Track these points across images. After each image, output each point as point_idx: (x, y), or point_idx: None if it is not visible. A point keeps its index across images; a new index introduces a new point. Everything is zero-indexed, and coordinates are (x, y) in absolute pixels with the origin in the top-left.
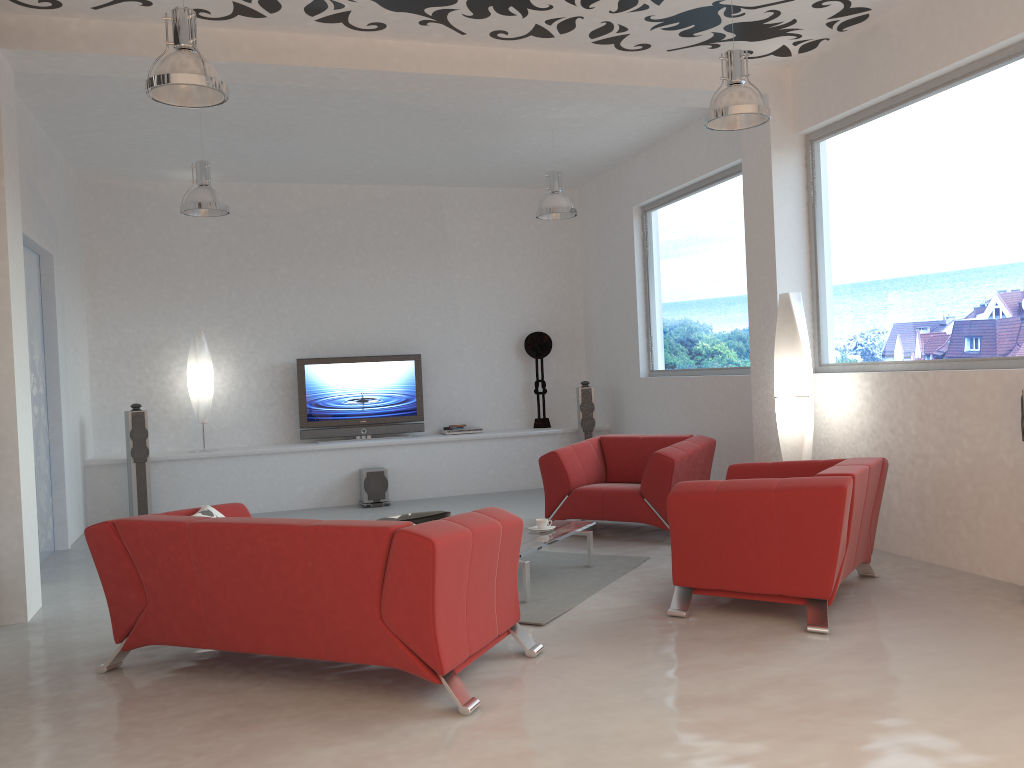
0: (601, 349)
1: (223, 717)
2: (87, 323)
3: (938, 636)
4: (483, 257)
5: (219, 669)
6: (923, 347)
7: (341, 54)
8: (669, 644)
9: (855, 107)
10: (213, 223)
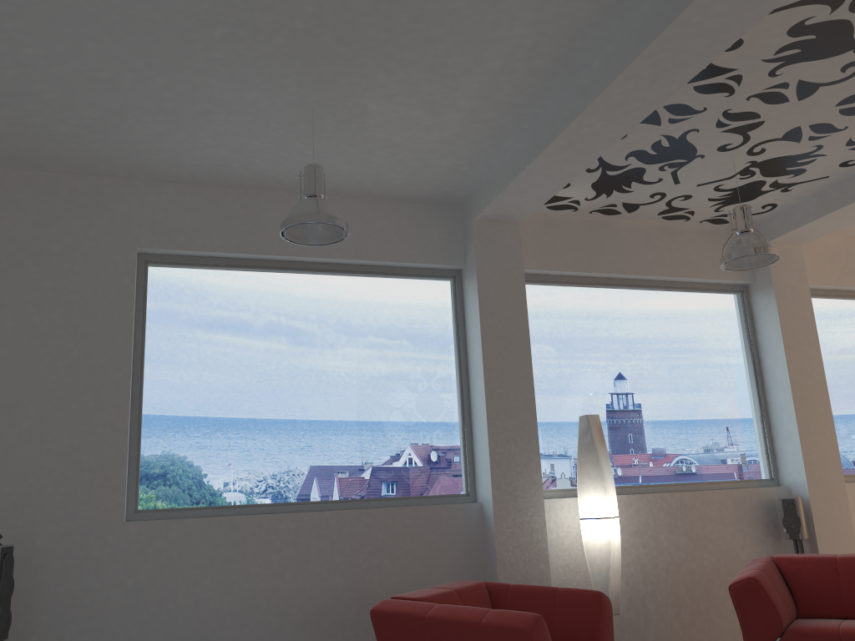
0: None
1: None
2: None
3: None
4: None
5: None
6: (644, 474)
7: None
8: None
9: (587, 272)
10: None
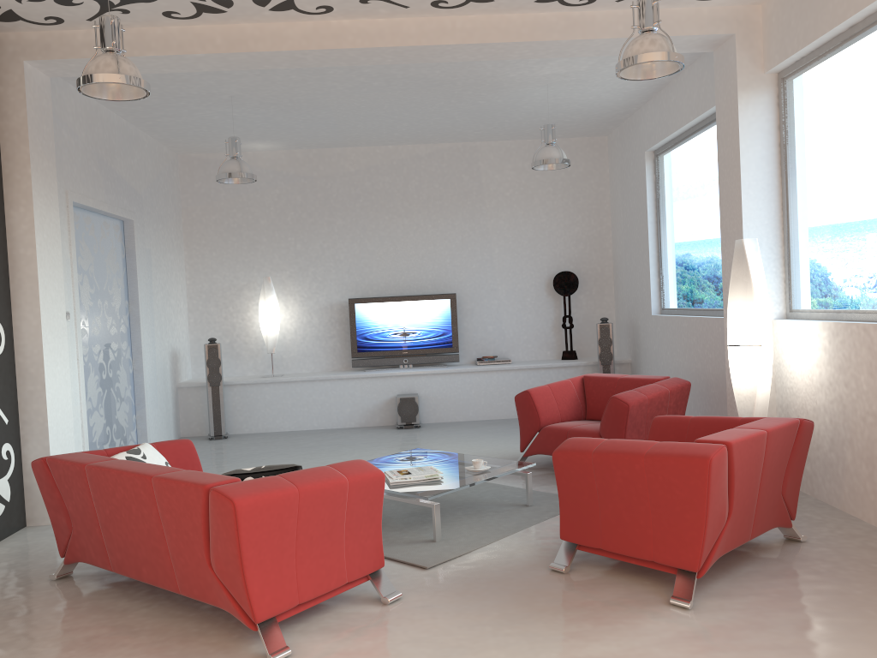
0: (624, 287)
1: (90, 637)
2: (185, 271)
3: (808, 626)
4: (516, 204)
5: (135, 586)
6: None
7: (301, 37)
8: (522, 604)
9: (814, 41)
10: (281, 185)
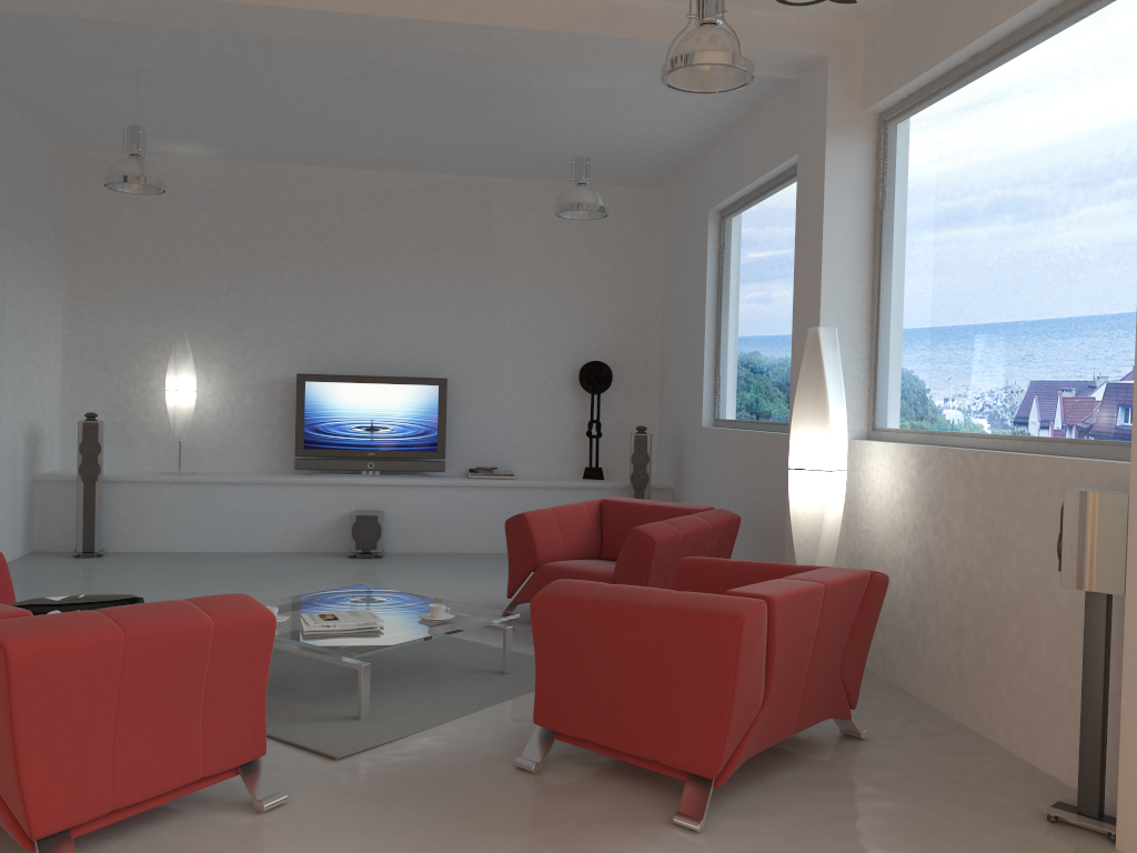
0: (672, 388)
1: None
2: (63, 316)
3: None
4: (538, 266)
5: None
6: (985, 415)
7: None
8: (463, 817)
9: (927, 72)
10: (214, 208)
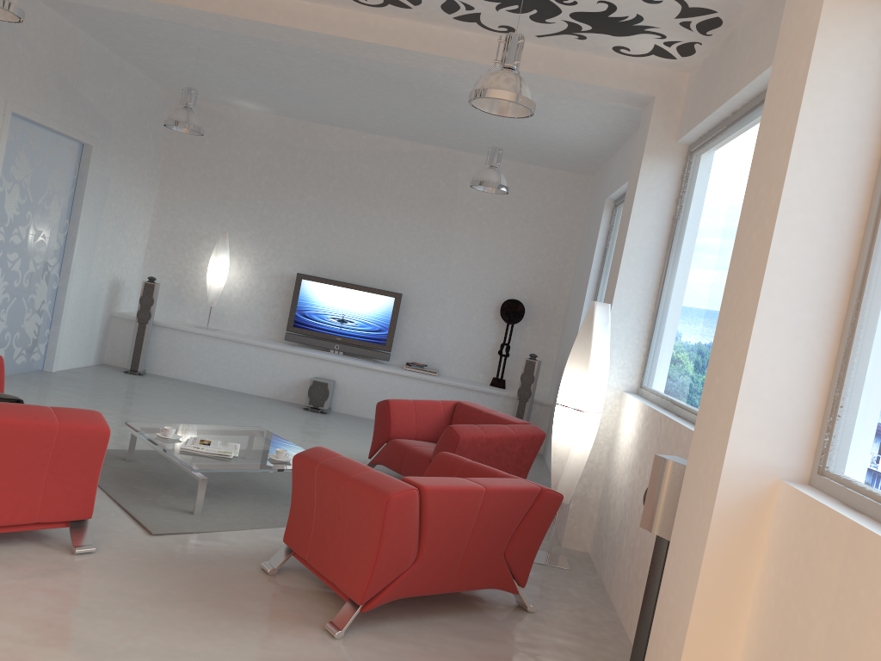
0: (566, 329)
1: None
2: (153, 208)
3: None
4: (485, 221)
5: None
6: (687, 391)
7: (227, 2)
8: (193, 589)
9: (705, 119)
10: (264, 148)
